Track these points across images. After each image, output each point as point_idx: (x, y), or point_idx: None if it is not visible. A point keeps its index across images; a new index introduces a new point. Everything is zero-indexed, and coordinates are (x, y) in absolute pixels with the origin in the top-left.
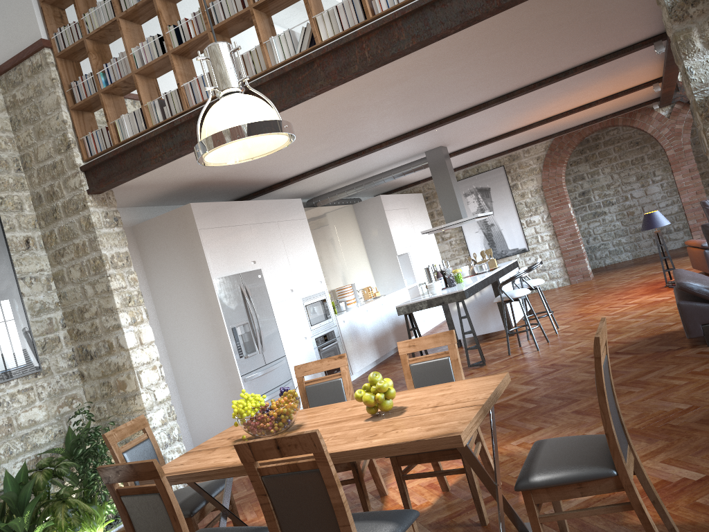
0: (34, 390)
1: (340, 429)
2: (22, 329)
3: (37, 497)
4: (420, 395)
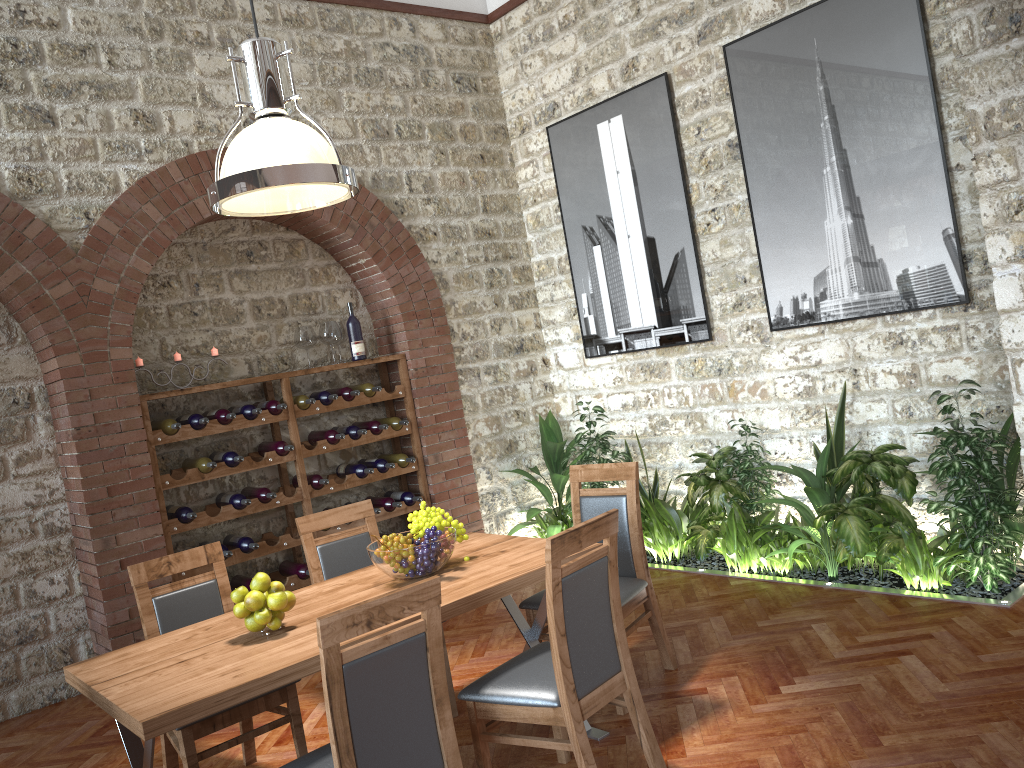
0: (963, 331)
1: (296, 611)
2: (941, 231)
3: (806, 491)
4: (269, 655)
